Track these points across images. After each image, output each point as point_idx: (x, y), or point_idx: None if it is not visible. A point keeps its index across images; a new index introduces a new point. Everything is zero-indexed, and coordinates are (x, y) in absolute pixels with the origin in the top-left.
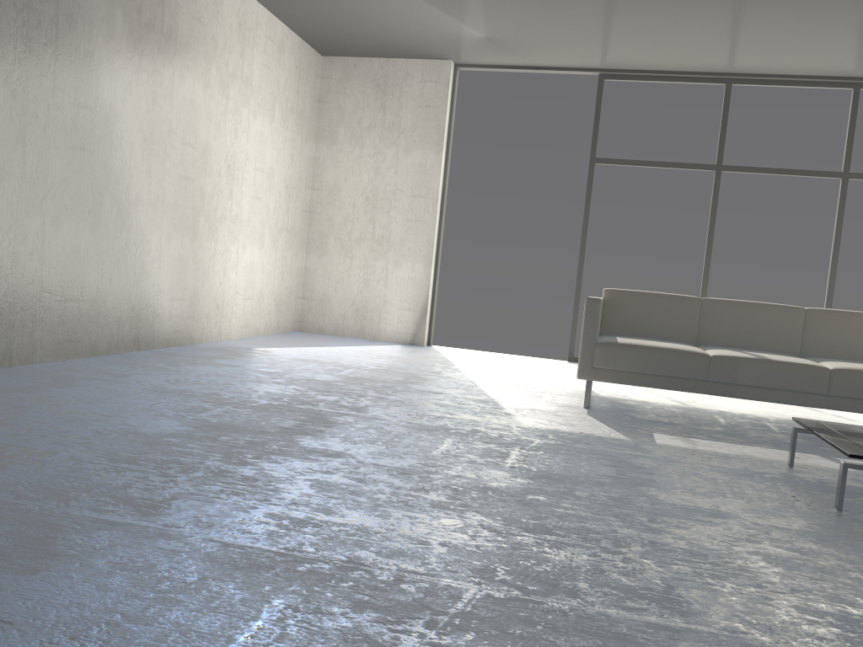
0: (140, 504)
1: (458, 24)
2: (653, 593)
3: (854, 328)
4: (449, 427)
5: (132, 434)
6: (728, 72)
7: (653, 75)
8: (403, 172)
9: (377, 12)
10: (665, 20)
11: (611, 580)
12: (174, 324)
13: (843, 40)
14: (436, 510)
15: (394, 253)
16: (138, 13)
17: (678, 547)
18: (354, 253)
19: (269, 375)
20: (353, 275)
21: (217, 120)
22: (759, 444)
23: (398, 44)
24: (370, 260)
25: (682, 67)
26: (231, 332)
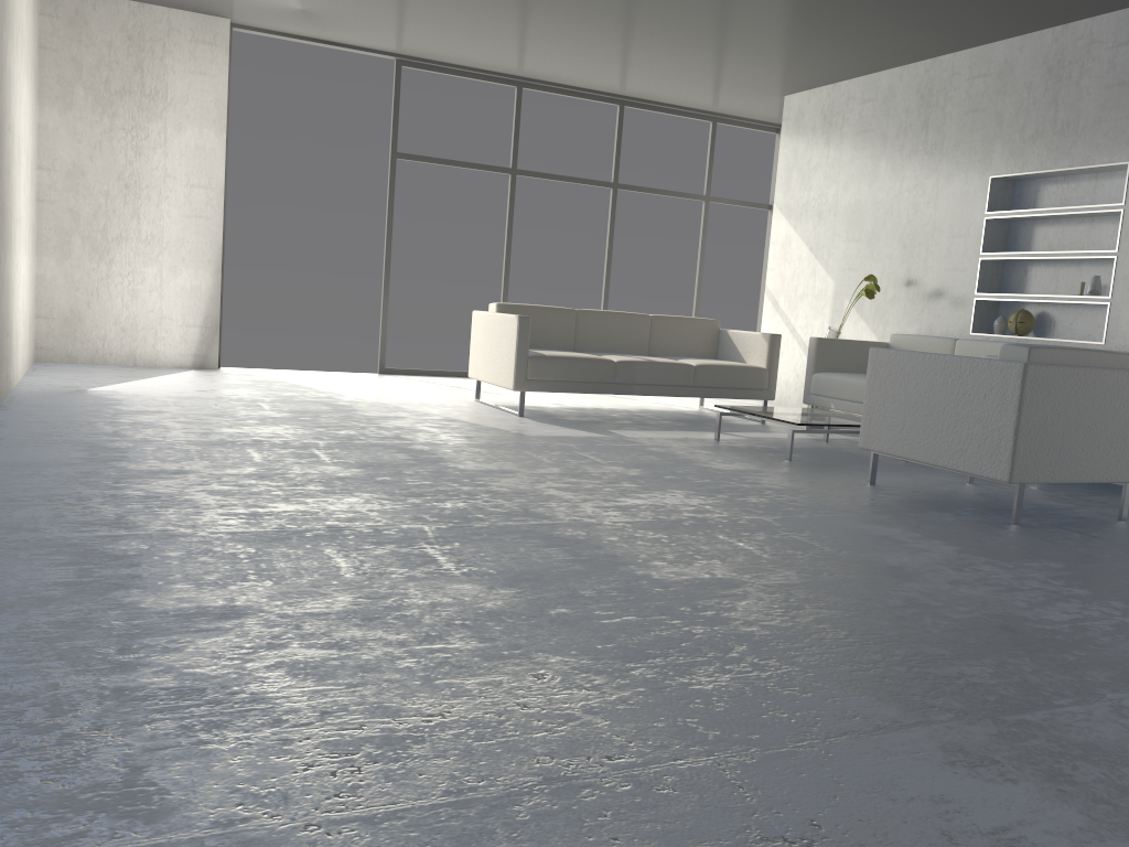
0: (521, 514)
1: None
2: (818, 506)
3: (683, 331)
4: (498, 443)
5: (344, 479)
6: (521, 76)
7: (451, 68)
8: (174, 154)
9: None
10: (506, 32)
11: (794, 505)
12: (7, 367)
13: (635, 71)
14: (652, 491)
15: (170, 257)
16: None
17: (780, 488)
18: (112, 257)
19: (224, 417)
20: (113, 284)
21: (16, 91)
22: (672, 429)
23: None
24: (137, 266)
25: (482, 66)
26: (19, 371)
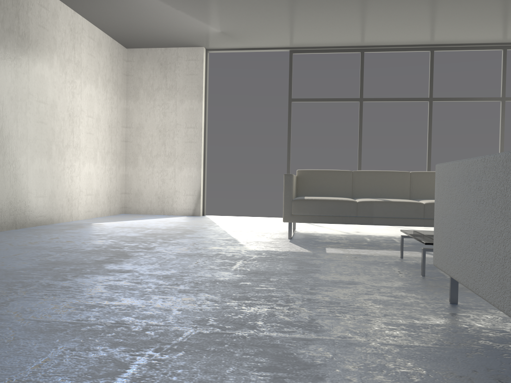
0: None
1: (203, 24)
2: (302, 323)
3: None
4: (203, 253)
5: None
6: (361, 45)
7: (320, 49)
8: (180, 114)
9: (155, 19)
10: (320, 16)
11: (278, 319)
12: (40, 212)
13: (419, 23)
14: (181, 294)
15: (178, 162)
16: (2, 22)
17: (324, 300)
18: (154, 164)
19: (97, 235)
20: (155, 177)
21: (60, 87)
22: (386, 249)
23: (170, 38)
24: (164, 167)
25: (335, 44)
26: (79, 215)
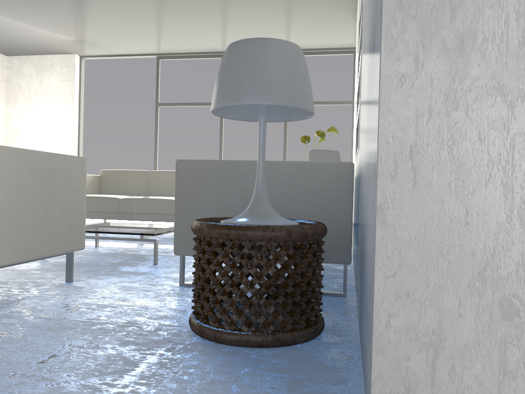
0: None
1: (52, 33)
2: None
3: None
4: None
5: None
6: (221, 51)
7: (184, 55)
8: (54, 118)
9: (3, 28)
10: (150, 24)
11: None
12: None
13: (249, 29)
14: None
15: None
16: None
17: None
18: None
19: None
20: None
21: None
22: (118, 241)
23: (37, 46)
24: None
25: (194, 50)
26: None
